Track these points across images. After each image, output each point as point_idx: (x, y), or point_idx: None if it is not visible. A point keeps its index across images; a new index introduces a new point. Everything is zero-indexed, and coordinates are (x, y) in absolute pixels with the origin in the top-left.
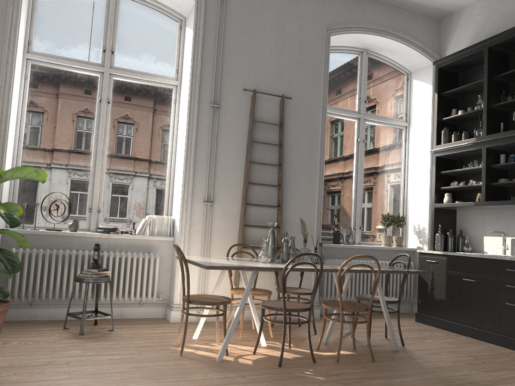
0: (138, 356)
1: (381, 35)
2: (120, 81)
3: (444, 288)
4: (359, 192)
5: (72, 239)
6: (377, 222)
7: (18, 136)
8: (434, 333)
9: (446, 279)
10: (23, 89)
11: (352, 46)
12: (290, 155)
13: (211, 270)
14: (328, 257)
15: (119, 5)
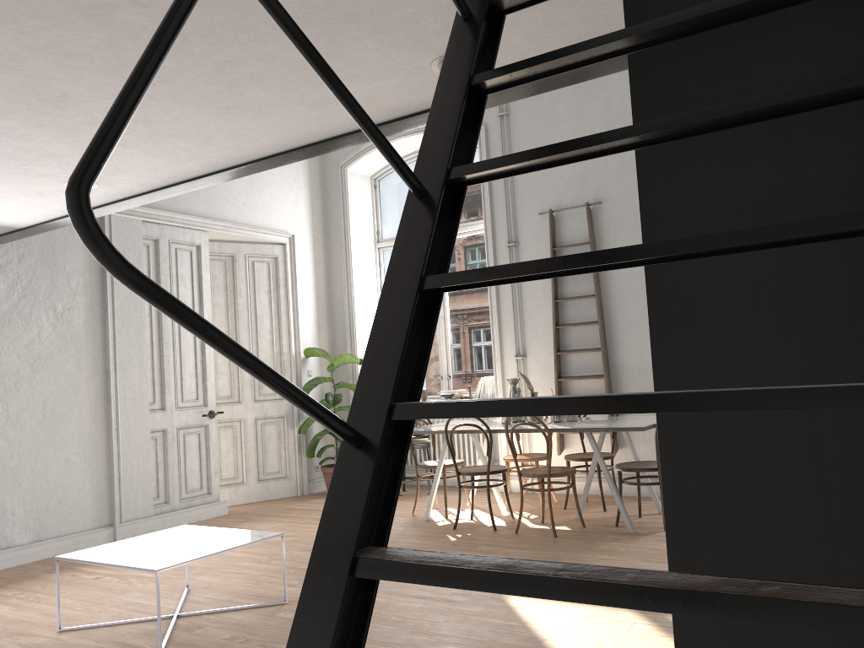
0: None
1: None
2: None
3: None
4: None
5: None
6: None
7: None
8: None
9: None
10: (379, 276)
11: None
12: (614, 276)
13: (534, 434)
14: None
15: None
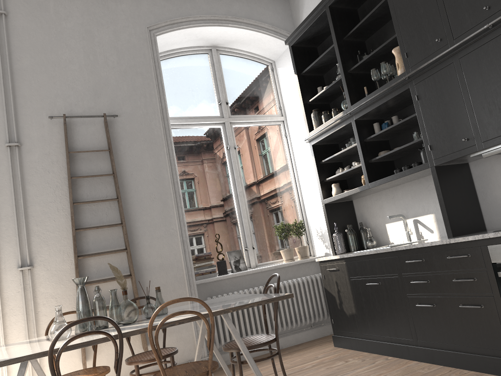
0: None
1: (221, 25)
2: None
3: (352, 299)
4: (243, 207)
5: None
6: (274, 236)
7: None
8: (347, 362)
9: (351, 287)
10: None
11: (197, 46)
12: (131, 182)
13: None
14: (216, 293)
15: None
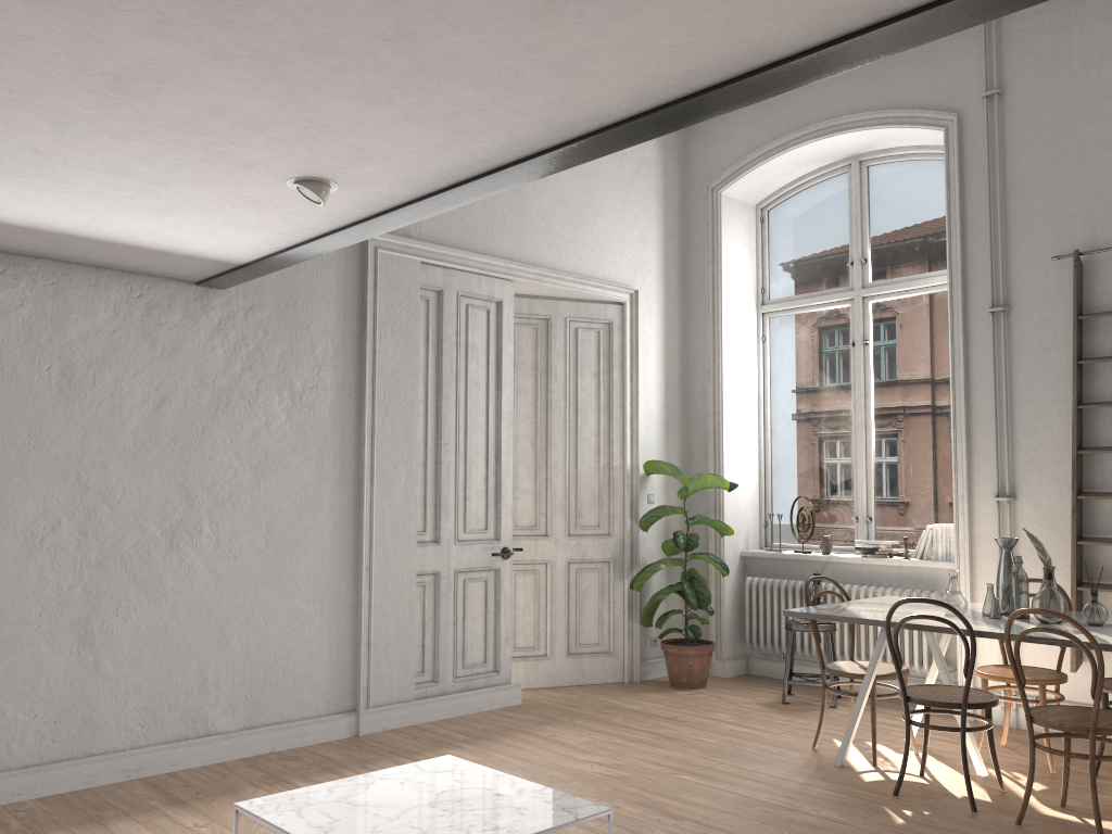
0: (767, 735)
1: None
2: (881, 302)
3: None
4: None
5: (822, 565)
6: None
7: (762, 422)
8: None
9: None
10: (762, 356)
11: None
12: None
13: None
14: None
15: (867, 181)
